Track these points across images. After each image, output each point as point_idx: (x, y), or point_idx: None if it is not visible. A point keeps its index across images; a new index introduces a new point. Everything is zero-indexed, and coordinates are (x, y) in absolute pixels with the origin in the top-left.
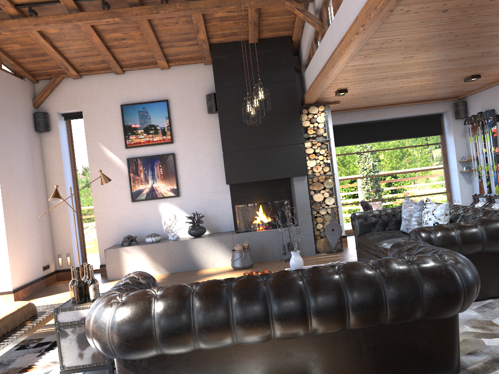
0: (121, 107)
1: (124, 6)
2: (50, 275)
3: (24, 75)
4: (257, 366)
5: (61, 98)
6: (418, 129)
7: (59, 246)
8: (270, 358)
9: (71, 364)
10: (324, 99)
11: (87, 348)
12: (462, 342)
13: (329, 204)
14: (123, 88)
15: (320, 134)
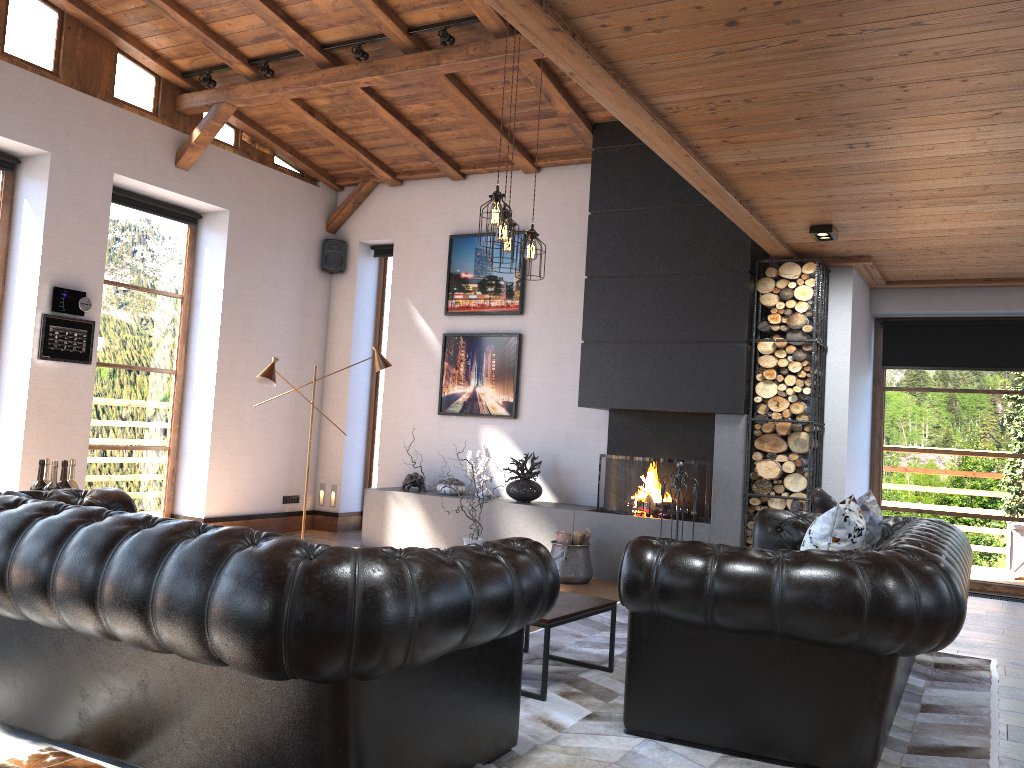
0: (449, 239)
1: (402, 54)
2: (297, 515)
3: (316, 177)
4: (40, 668)
5: (369, 218)
6: None
7: (325, 470)
8: (56, 659)
9: None
10: (814, 247)
11: None
12: None
13: (792, 489)
14: (460, 206)
15: (795, 326)
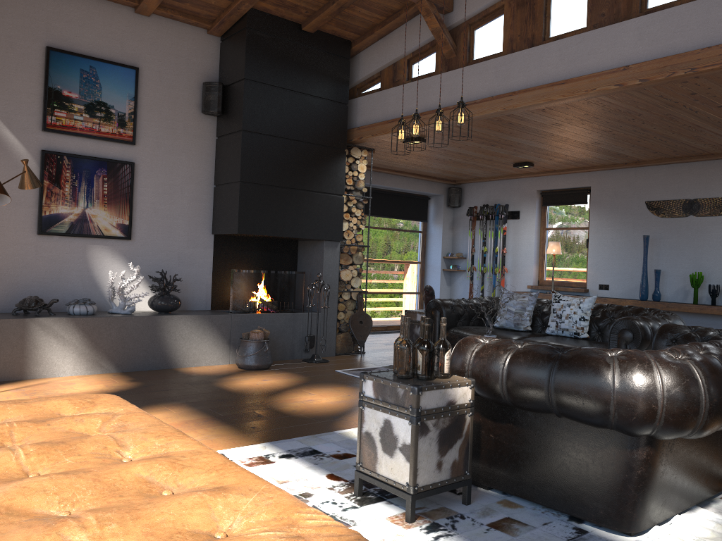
0: (47, 51)
1: None
2: None
3: None
4: None
5: None
6: (406, 210)
7: None
8: None
9: (426, 482)
10: (374, 142)
11: (448, 452)
12: None
13: (355, 286)
14: (56, 18)
15: (359, 188)
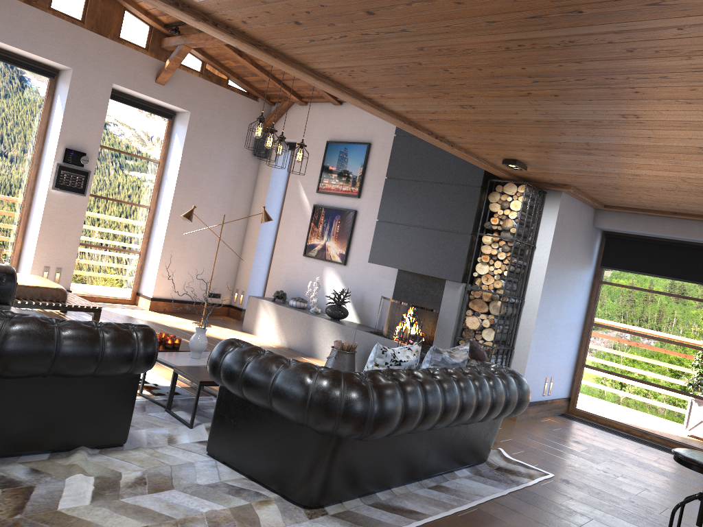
0: (326, 143)
1: None
2: (217, 306)
3: (256, 95)
4: None
5: (286, 125)
6: None
7: (239, 281)
8: None
9: None
10: (525, 174)
11: None
12: (70, 465)
13: (486, 339)
14: (336, 122)
15: (506, 227)
